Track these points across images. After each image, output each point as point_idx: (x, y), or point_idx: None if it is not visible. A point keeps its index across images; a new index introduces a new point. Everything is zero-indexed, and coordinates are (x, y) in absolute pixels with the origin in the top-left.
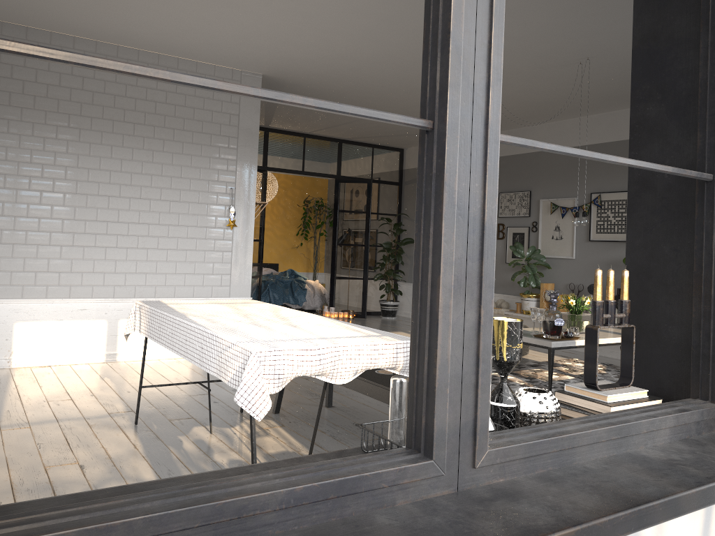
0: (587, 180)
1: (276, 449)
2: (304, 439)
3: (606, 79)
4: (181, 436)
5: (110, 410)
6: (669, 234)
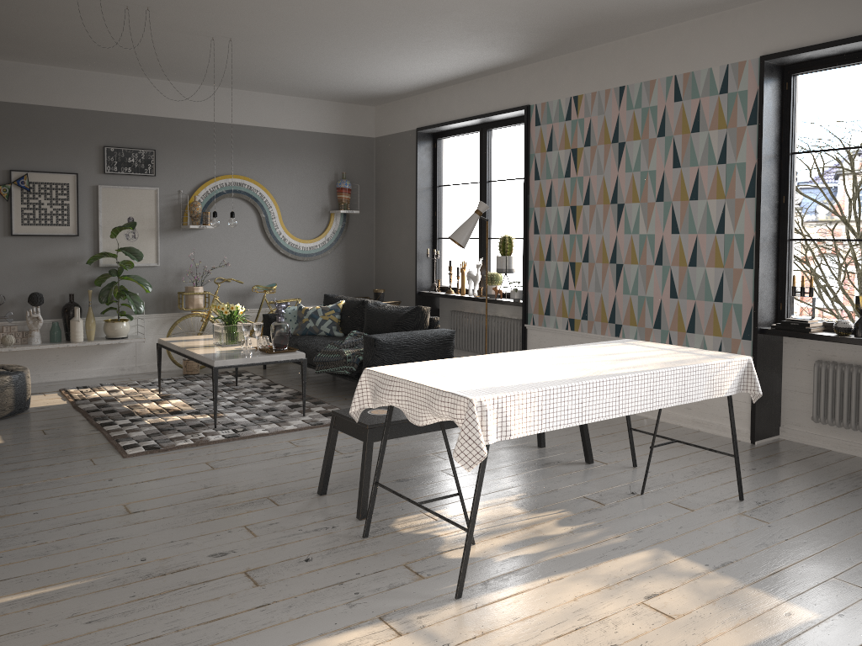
0: (0, 151)
1: (509, 509)
2: (467, 500)
3: (165, 50)
4: (496, 559)
5: (381, 638)
6: (769, 259)
